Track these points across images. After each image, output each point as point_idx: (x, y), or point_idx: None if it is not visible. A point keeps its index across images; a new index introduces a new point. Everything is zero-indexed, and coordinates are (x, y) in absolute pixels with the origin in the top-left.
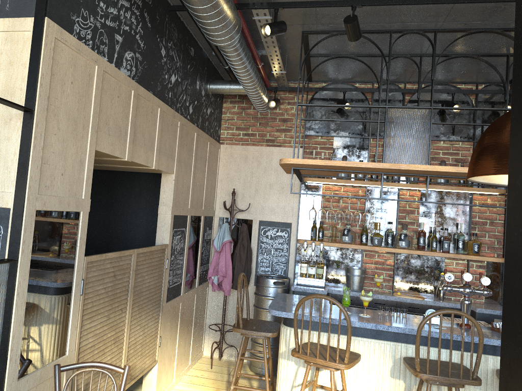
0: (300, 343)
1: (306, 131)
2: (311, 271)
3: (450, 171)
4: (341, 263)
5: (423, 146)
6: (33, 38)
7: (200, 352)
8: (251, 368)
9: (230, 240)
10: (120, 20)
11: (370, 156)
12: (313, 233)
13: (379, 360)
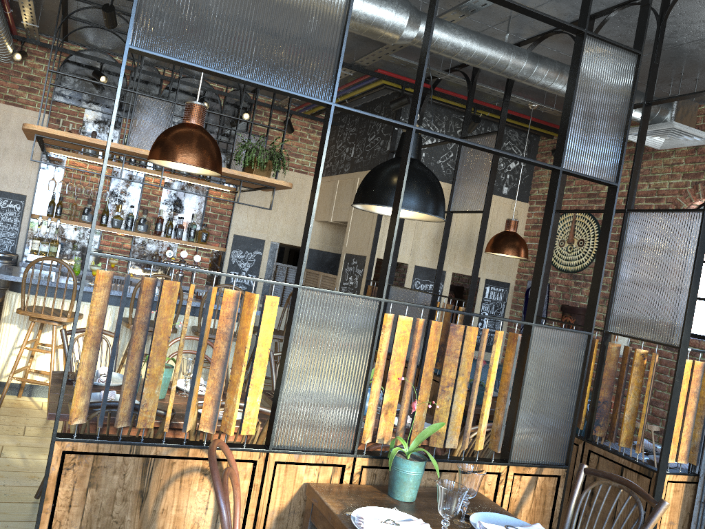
0: (27, 301)
1: (54, 96)
2: (44, 248)
3: None
4: (78, 244)
5: None
6: None
7: None
8: None
9: None
10: None
11: (121, 137)
12: (50, 209)
13: None
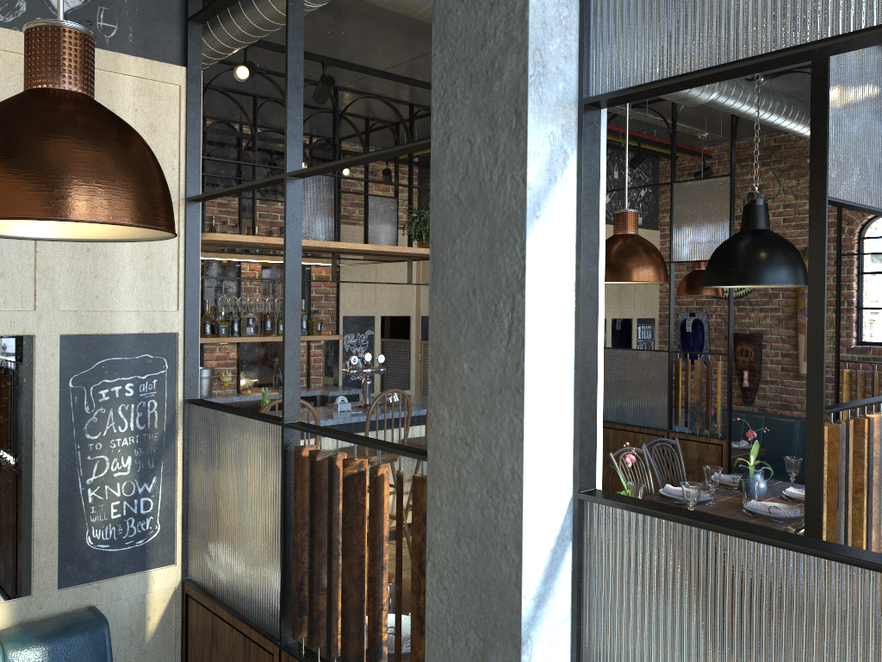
0: None
1: None
2: None
3: (369, 249)
4: None
5: (330, 219)
6: (189, 99)
7: None
8: None
9: None
10: None
11: (205, 219)
12: None
13: None
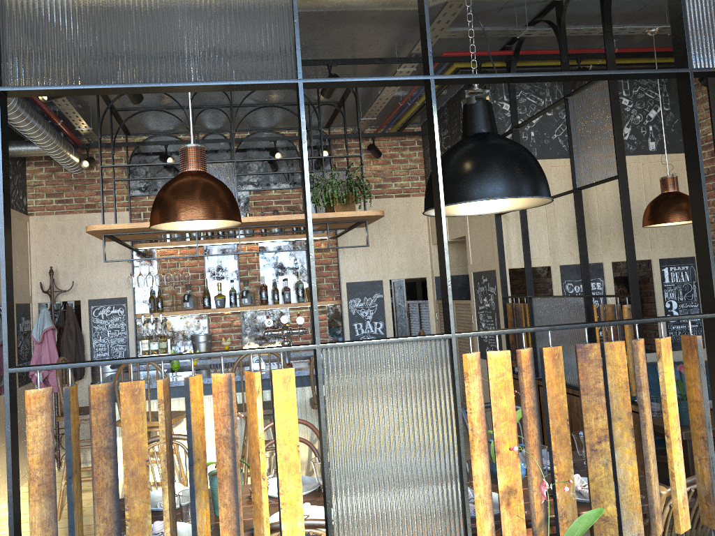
0: None
1: (131, 191)
2: (153, 346)
3: (251, 221)
4: (187, 333)
5: None
6: None
7: None
8: None
9: (52, 326)
10: None
11: None
12: (151, 304)
13: (210, 414)
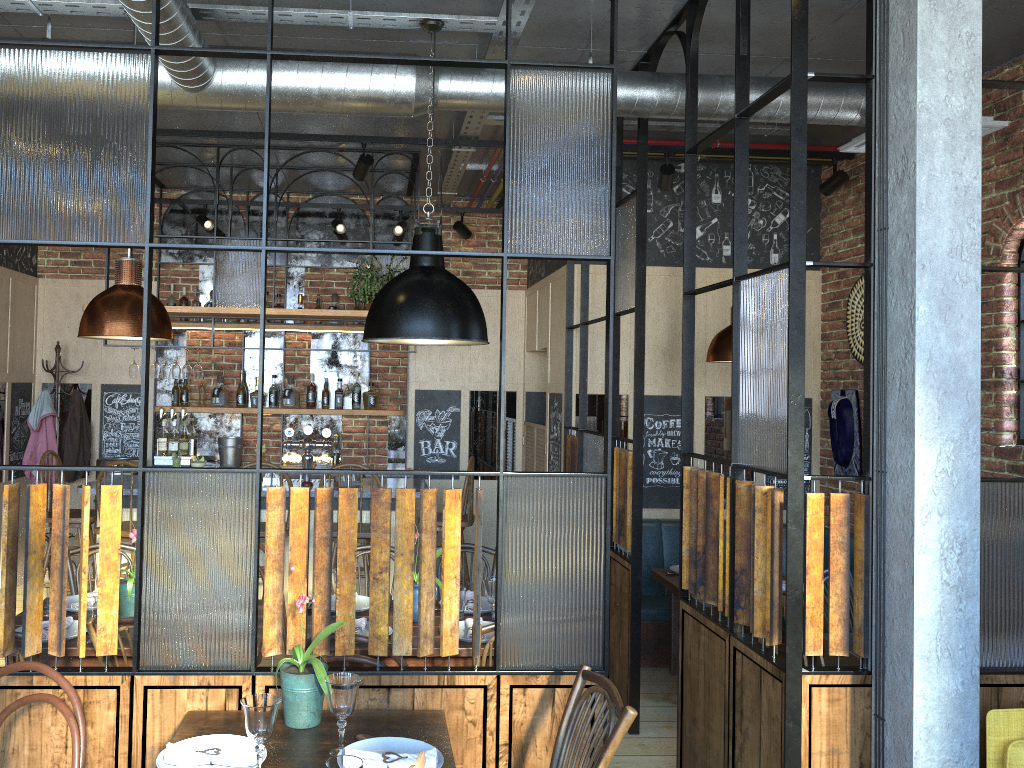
0: None
1: (161, 257)
2: (172, 446)
3: (272, 313)
4: (216, 434)
5: (258, 284)
6: None
7: (21, 575)
8: (94, 584)
9: (52, 413)
10: None
11: None
12: (174, 396)
13: None
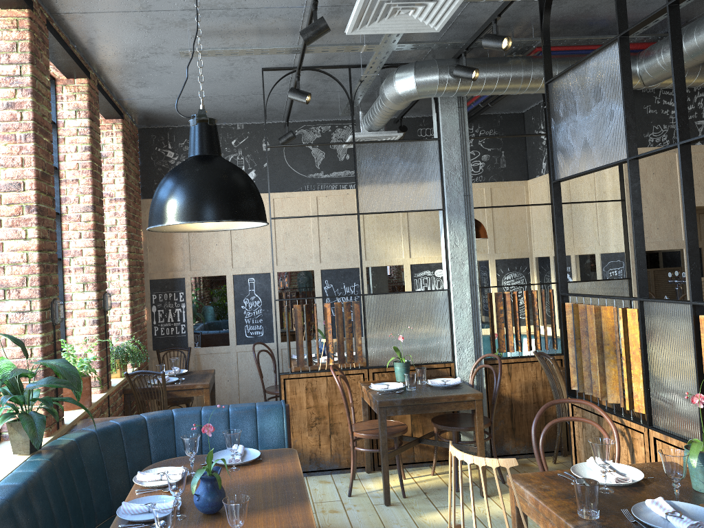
0: None
1: None
2: None
3: None
4: None
5: None
6: None
7: None
8: None
9: None
10: (698, 110)
11: None
12: None
13: None
